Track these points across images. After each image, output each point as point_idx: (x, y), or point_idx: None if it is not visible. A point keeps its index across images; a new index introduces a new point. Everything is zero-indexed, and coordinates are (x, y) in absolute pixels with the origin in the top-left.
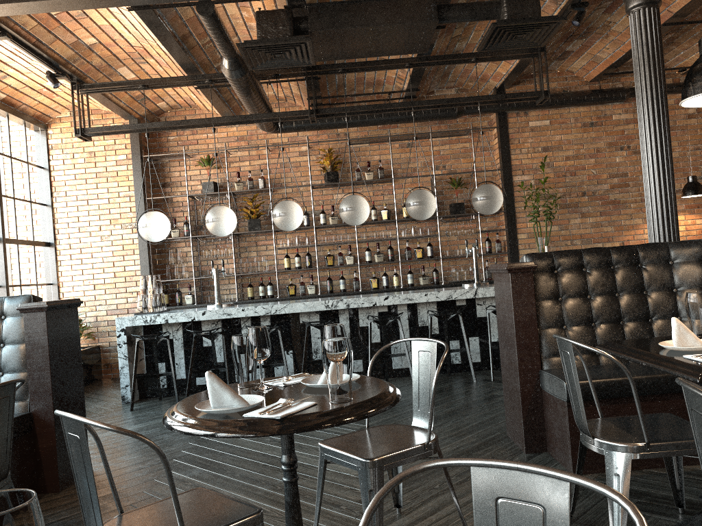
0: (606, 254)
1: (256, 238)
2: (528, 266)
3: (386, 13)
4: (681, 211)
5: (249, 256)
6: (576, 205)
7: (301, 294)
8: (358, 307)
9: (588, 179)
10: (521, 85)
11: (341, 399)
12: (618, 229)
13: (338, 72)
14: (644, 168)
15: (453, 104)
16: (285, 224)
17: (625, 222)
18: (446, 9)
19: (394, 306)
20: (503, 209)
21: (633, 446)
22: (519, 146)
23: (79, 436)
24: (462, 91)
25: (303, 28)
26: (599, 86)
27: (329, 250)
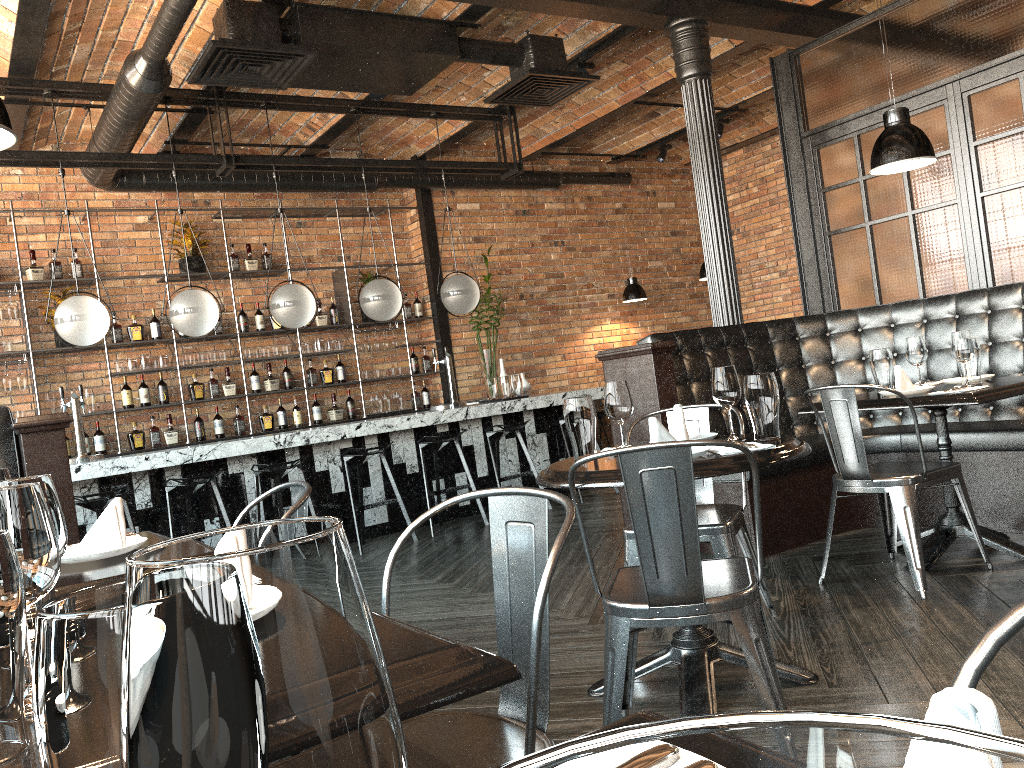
0: (719, 334)
1: (65, 361)
2: (670, 344)
3: (399, 35)
4: (617, 318)
5: (53, 390)
6: (514, 310)
7: (155, 445)
8: (322, 441)
9: (525, 278)
10: (445, 156)
11: (777, 435)
12: (559, 339)
13: (259, 106)
14: (708, 249)
15: (410, 169)
16: (197, 326)
17: (565, 331)
18: (466, 43)
19: (361, 439)
20: (430, 315)
21: (915, 477)
22: (447, 233)
23: (674, 467)
24: (366, 156)
25: (289, 35)
26: (532, 167)
27: (196, 375)
